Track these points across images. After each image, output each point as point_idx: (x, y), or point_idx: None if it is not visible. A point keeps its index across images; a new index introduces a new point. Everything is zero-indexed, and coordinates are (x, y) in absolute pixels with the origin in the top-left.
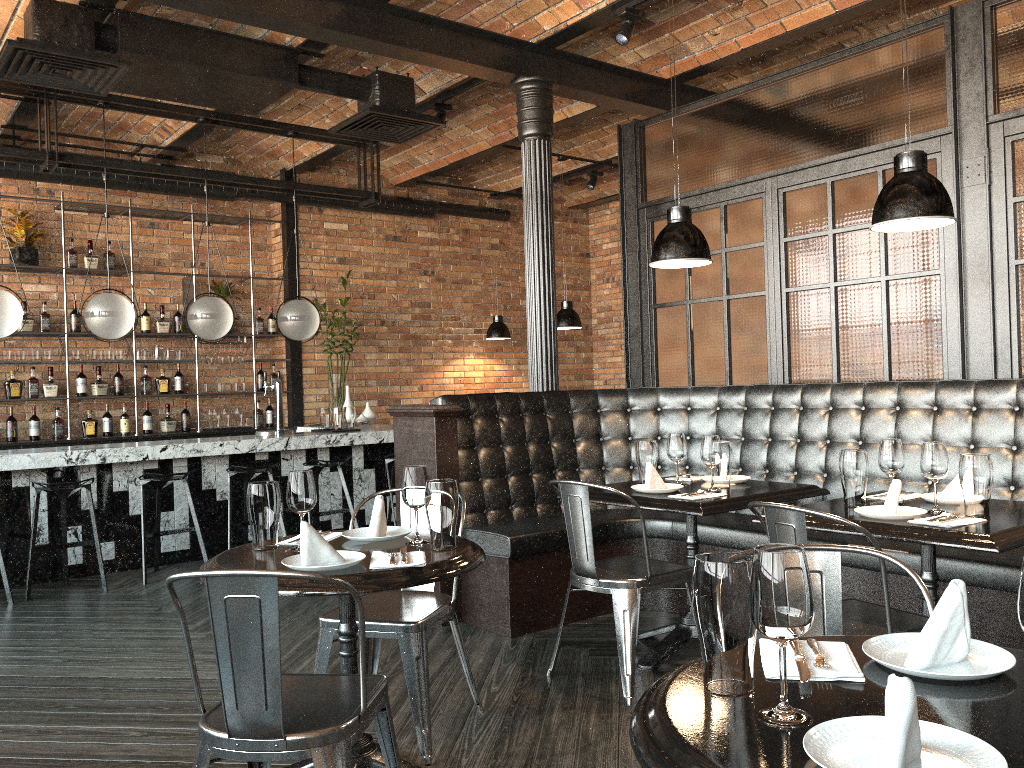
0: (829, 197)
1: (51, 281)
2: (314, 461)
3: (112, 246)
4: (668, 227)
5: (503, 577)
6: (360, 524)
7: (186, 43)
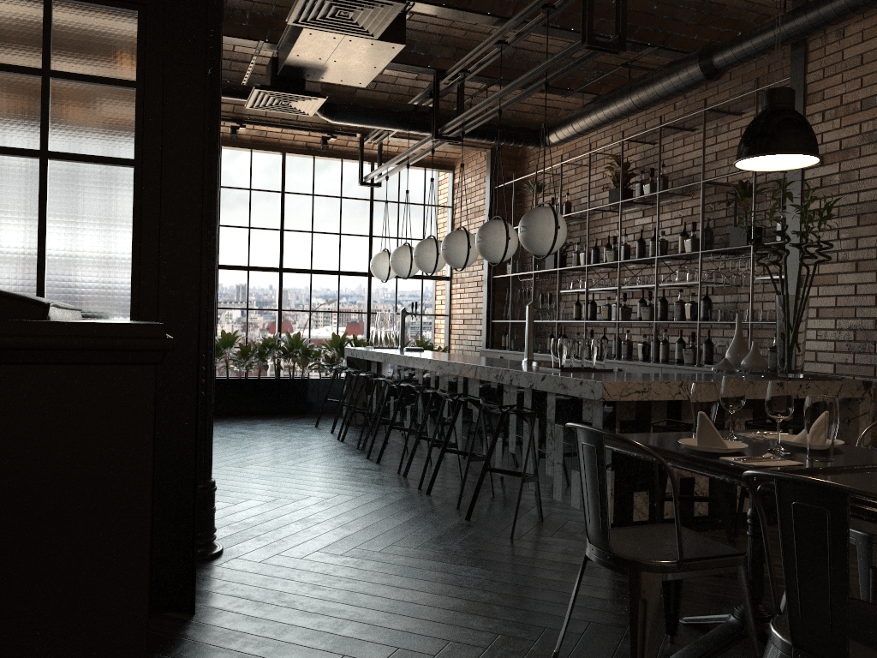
0: None
1: (649, 213)
2: (521, 400)
3: (686, 166)
4: None
5: None
6: (549, 495)
7: (286, 45)
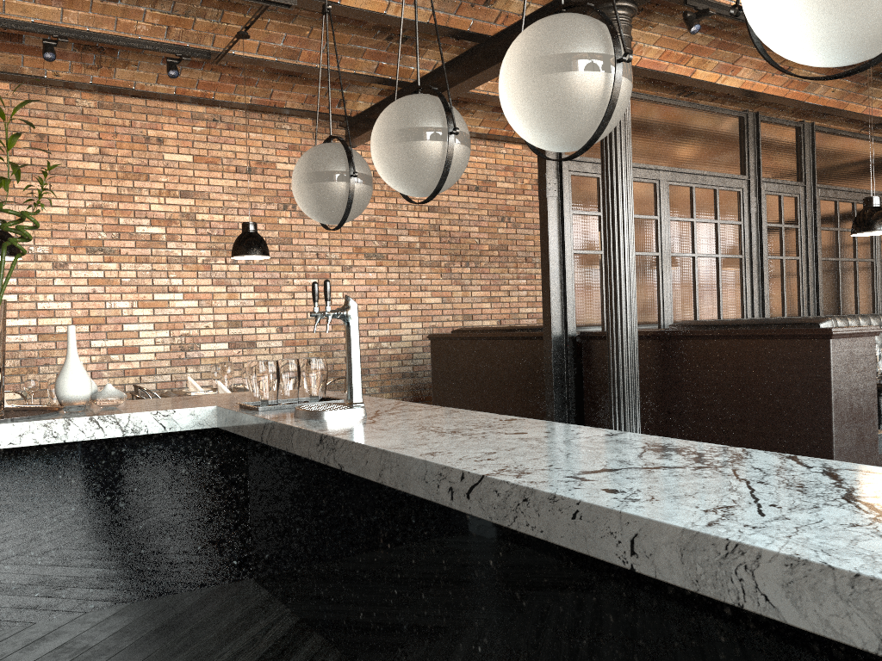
0: (694, 197)
1: None
2: None
3: None
4: None
5: None
6: None
7: None
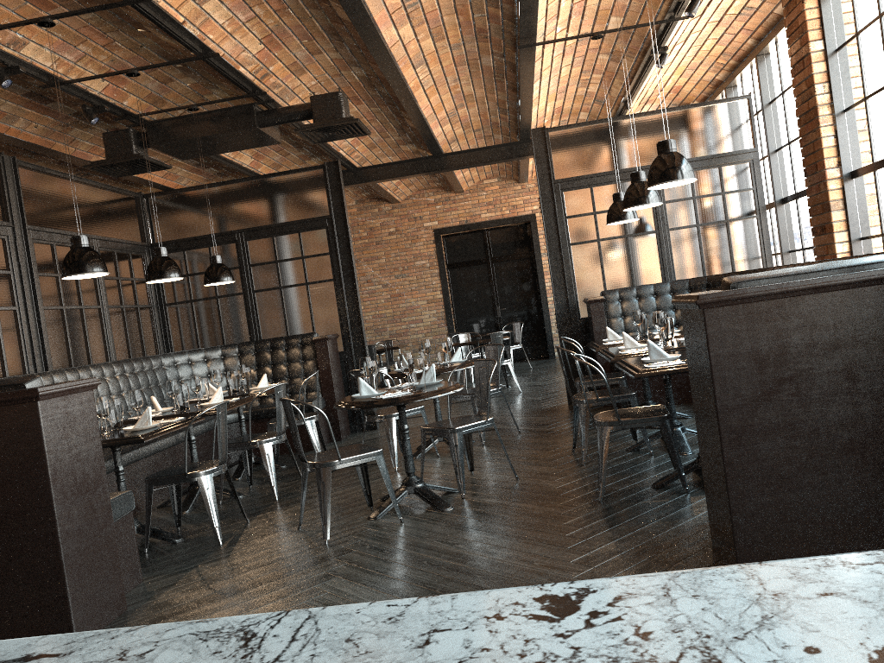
0: None
1: None
2: None
3: None
4: (93, 249)
5: (131, 530)
6: None
7: None
